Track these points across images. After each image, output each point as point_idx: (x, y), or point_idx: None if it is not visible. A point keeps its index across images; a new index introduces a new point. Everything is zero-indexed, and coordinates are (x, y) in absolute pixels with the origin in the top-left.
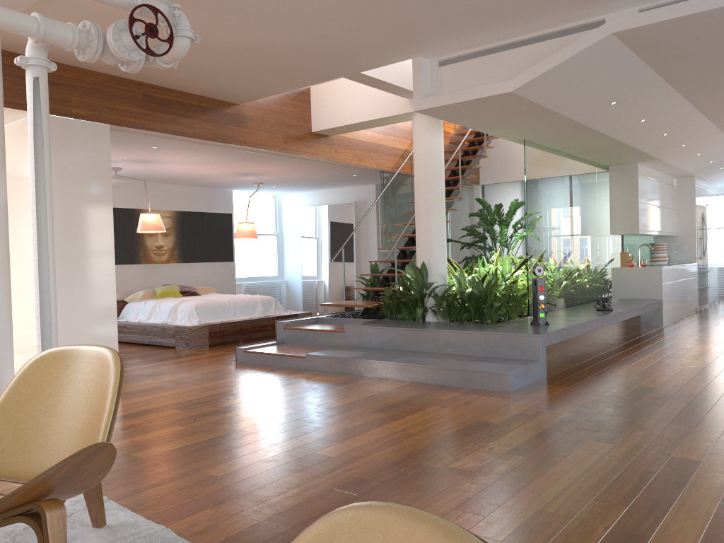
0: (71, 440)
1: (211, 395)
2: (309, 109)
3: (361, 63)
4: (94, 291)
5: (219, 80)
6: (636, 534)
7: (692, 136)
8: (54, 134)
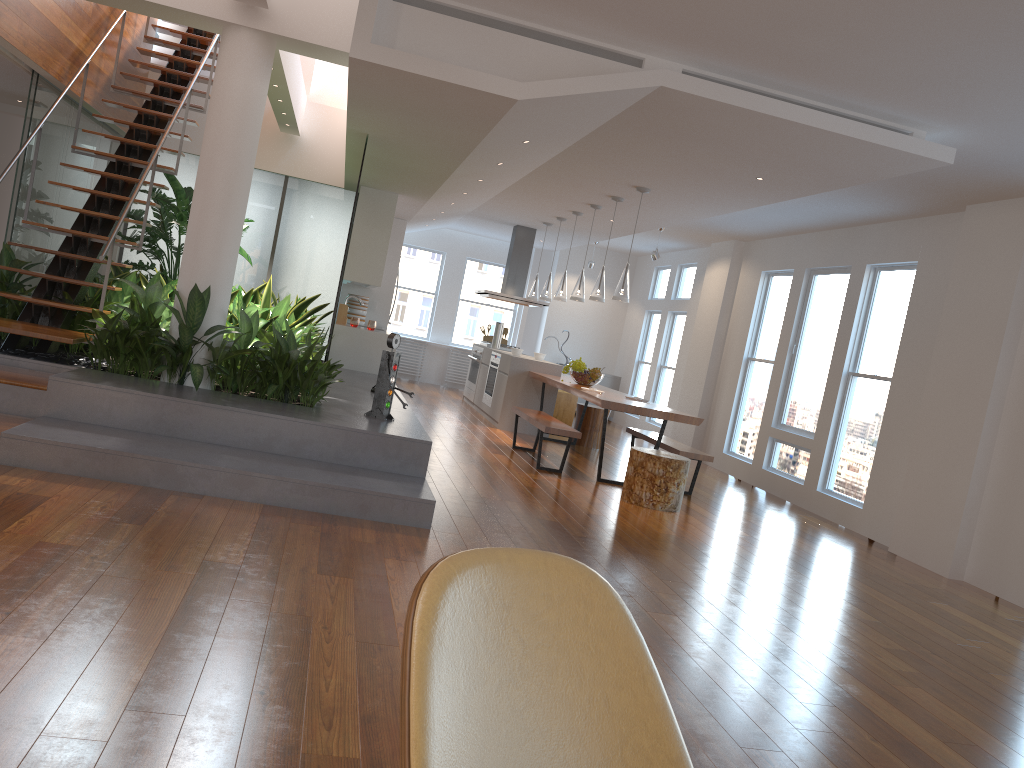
0: None
1: None
2: None
3: None
4: None
5: None
6: (902, 743)
7: (486, 187)
8: None
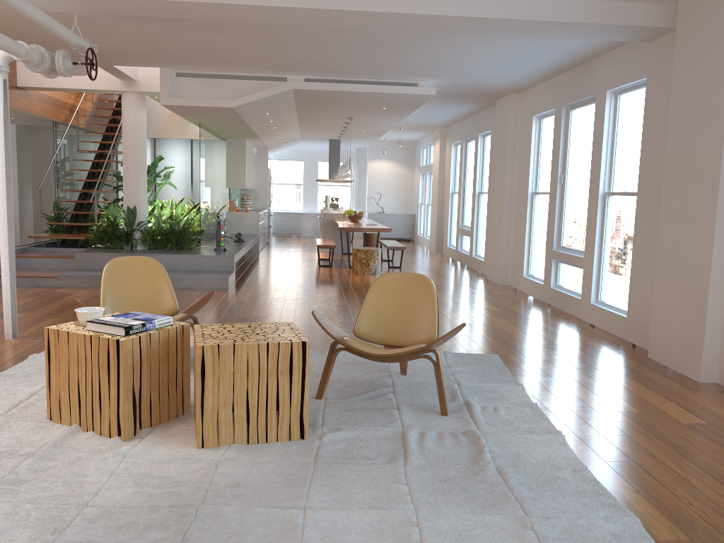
0: (150, 300)
1: (23, 304)
2: (15, 65)
3: (122, 63)
4: None
5: None
6: (348, 323)
7: (285, 128)
8: None
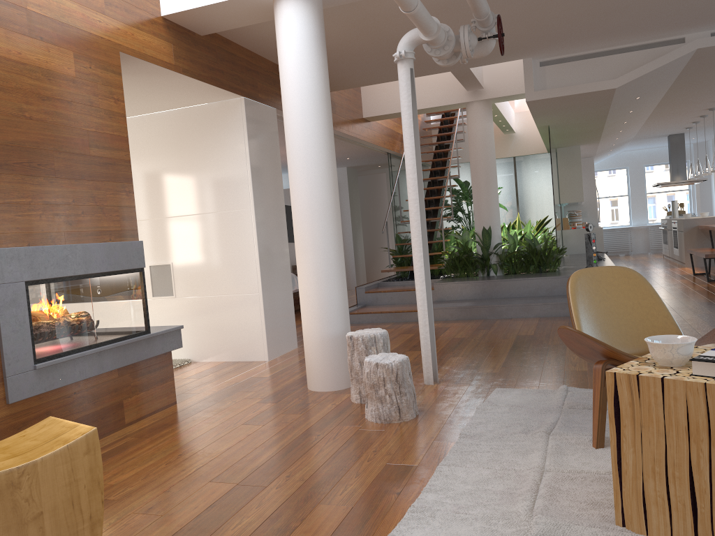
0: (637, 326)
1: (407, 341)
2: (360, 97)
3: (483, 61)
4: (280, 262)
5: (352, 71)
6: None
7: (632, 124)
8: (252, 117)
